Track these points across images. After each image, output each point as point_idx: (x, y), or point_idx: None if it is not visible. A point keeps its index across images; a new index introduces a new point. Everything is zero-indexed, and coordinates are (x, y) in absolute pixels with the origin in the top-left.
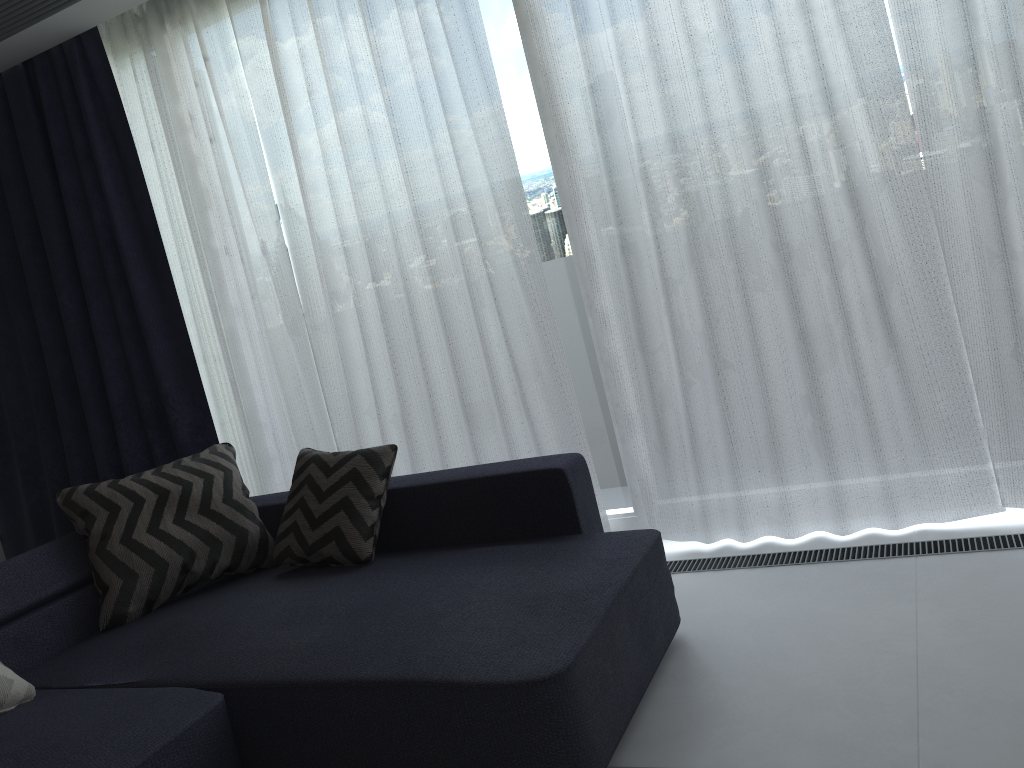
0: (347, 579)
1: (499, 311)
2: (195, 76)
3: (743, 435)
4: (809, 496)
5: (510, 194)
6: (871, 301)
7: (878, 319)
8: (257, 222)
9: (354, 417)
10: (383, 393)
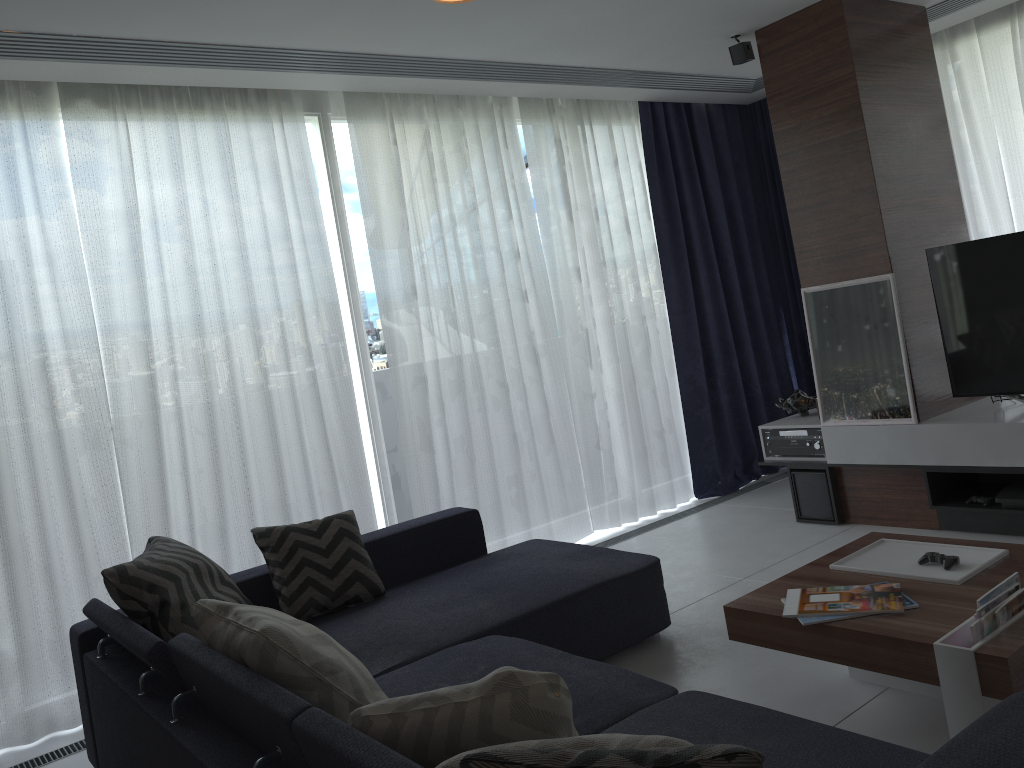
0: (401, 598)
1: (325, 423)
2: (14, 169)
3: (481, 505)
4: (510, 542)
5: (331, 335)
6: (541, 418)
7: (545, 428)
8: (67, 330)
9: (169, 529)
10: (194, 504)
